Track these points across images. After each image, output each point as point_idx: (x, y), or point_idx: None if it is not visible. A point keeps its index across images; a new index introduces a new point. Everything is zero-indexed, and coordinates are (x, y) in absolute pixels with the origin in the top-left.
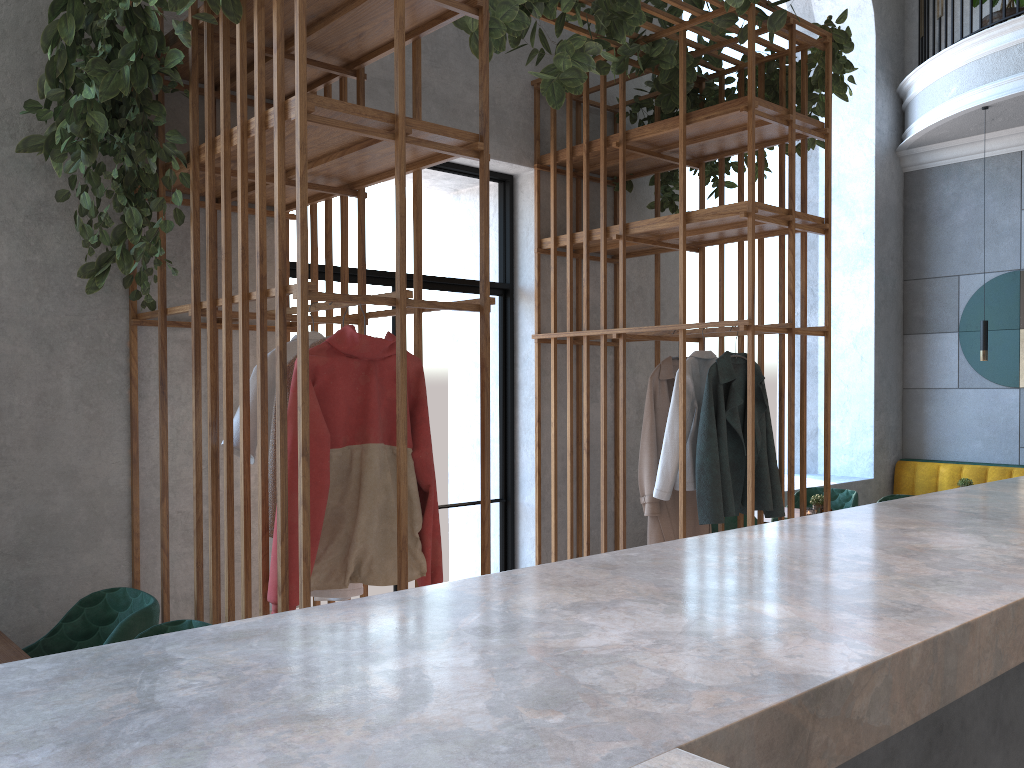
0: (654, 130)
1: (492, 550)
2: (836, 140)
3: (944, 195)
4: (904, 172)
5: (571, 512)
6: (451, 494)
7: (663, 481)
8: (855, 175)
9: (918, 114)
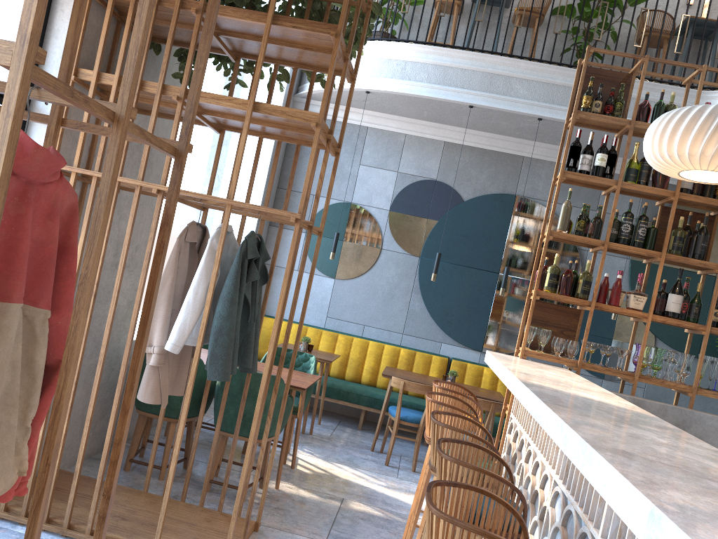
0: (237, 15)
1: None
2: None
3: None
4: None
5: None
6: None
7: (179, 336)
8: None
9: None
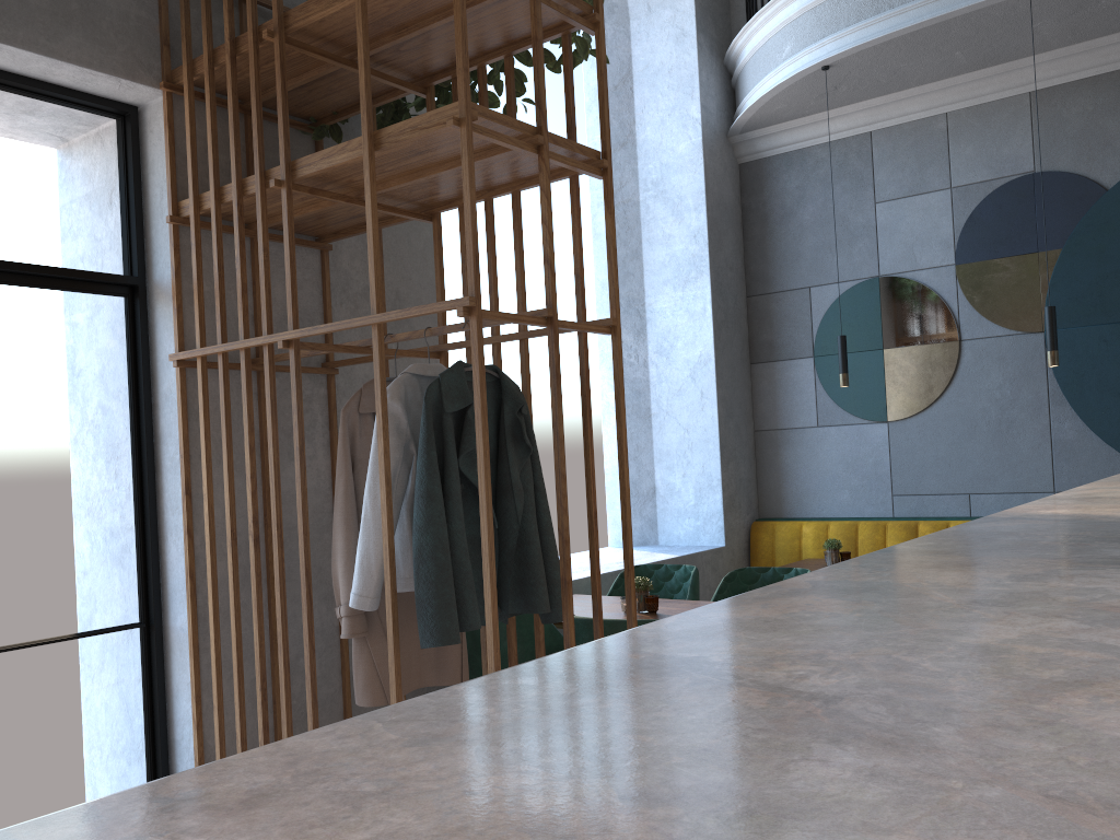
0: (323, 5)
1: (138, 705)
2: (656, 122)
3: (787, 189)
4: (739, 163)
5: (238, 638)
6: (81, 618)
7: (364, 579)
8: (681, 164)
9: (750, 86)
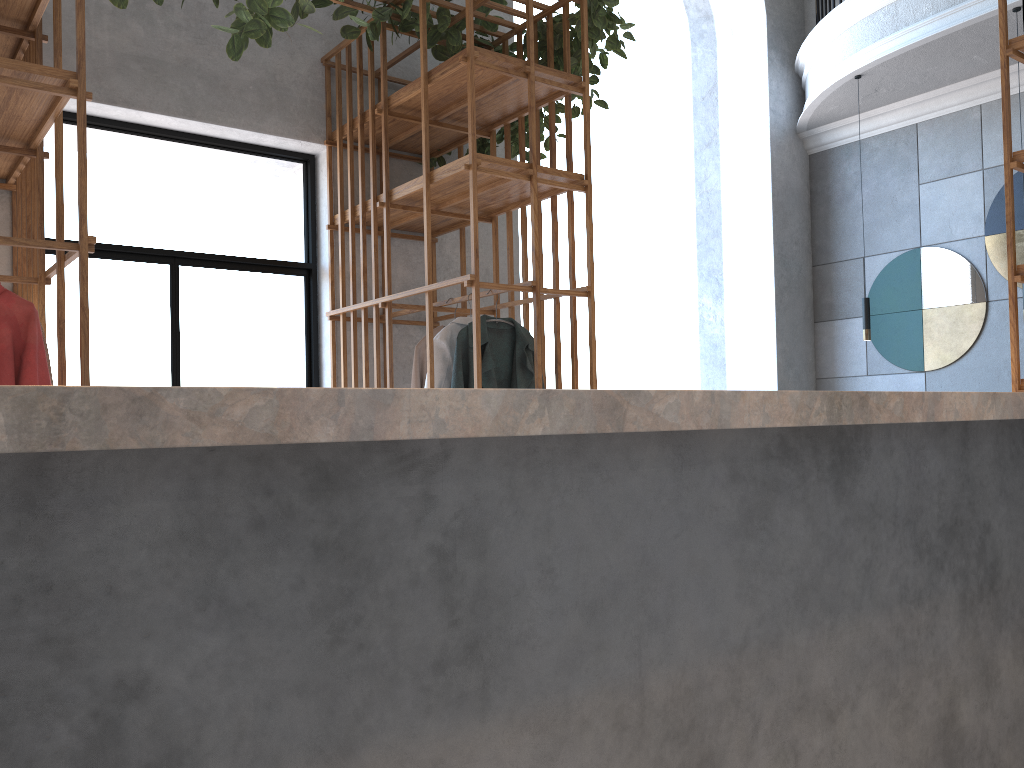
0: (407, 93)
1: None
2: (735, 125)
3: (846, 175)
4: (809, 154)
5: None
6: None
7: None
8: (753, 159)
9: (809, 92)
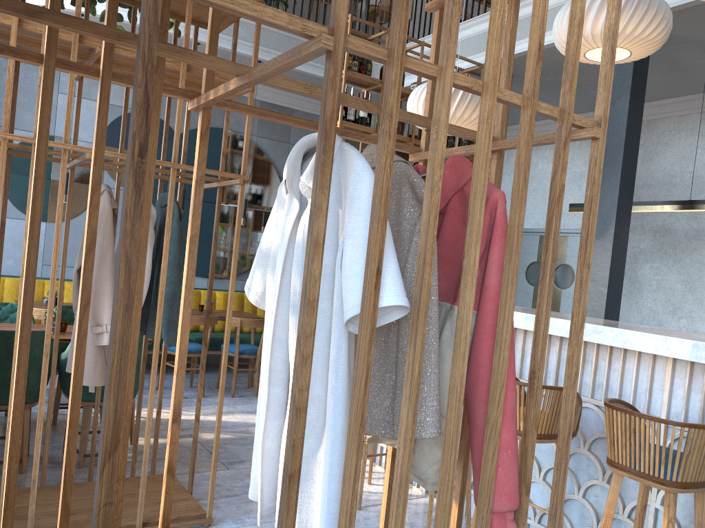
0: None
1: None
2: None
3: None
4: None
5: None
6: None
7: None
8: None
9: None
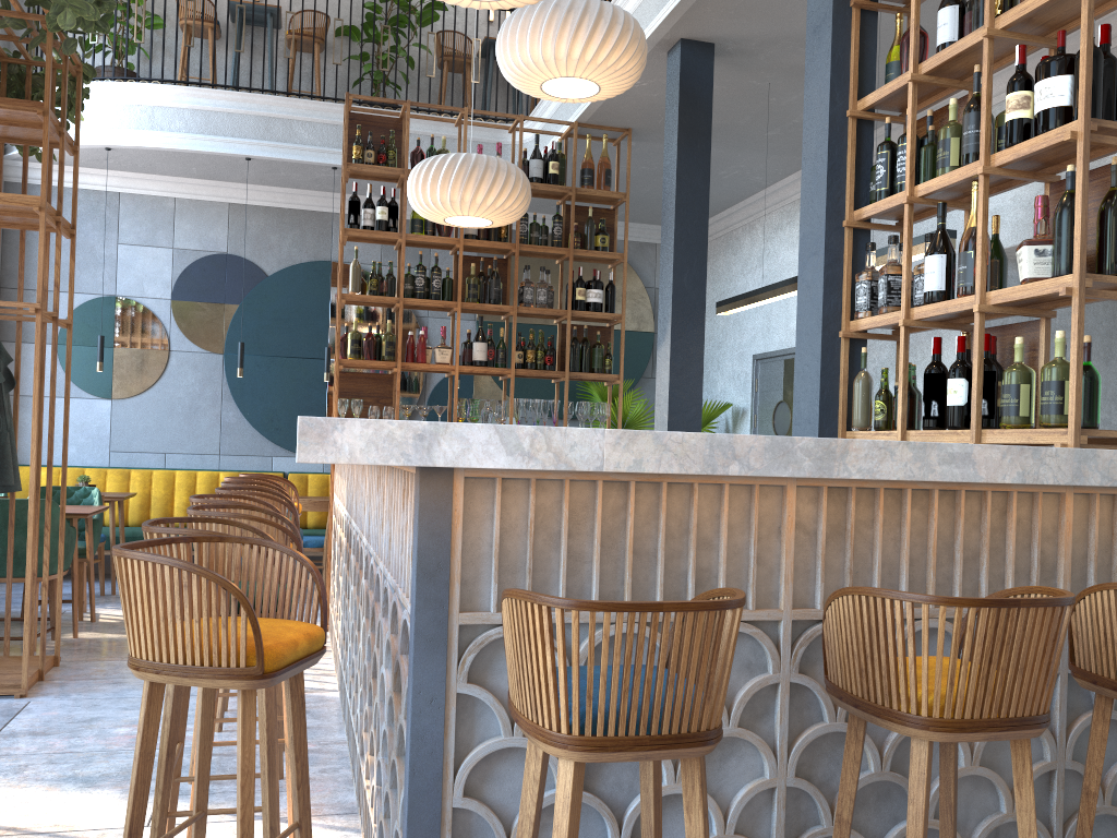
0: None
1: None
2: None
3: None
4: (6, 181)
5: None
6: None
7: None
8: None
9: None
